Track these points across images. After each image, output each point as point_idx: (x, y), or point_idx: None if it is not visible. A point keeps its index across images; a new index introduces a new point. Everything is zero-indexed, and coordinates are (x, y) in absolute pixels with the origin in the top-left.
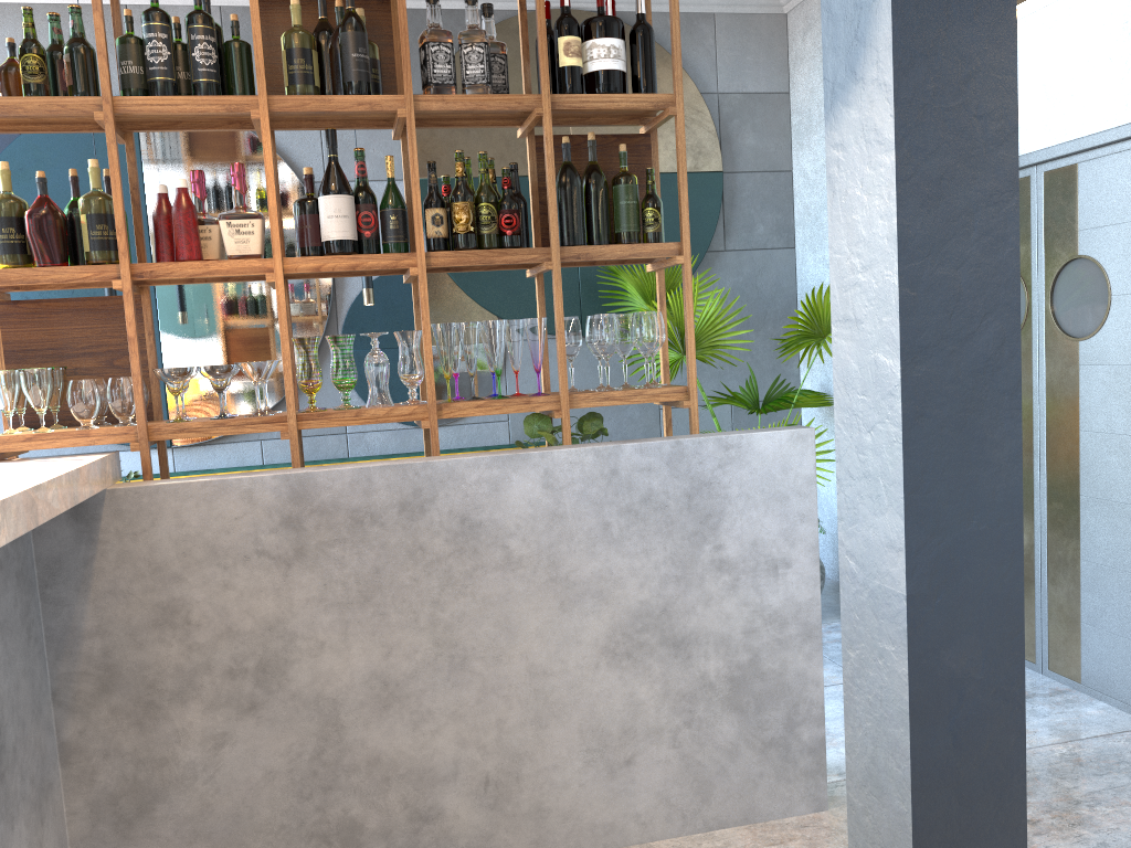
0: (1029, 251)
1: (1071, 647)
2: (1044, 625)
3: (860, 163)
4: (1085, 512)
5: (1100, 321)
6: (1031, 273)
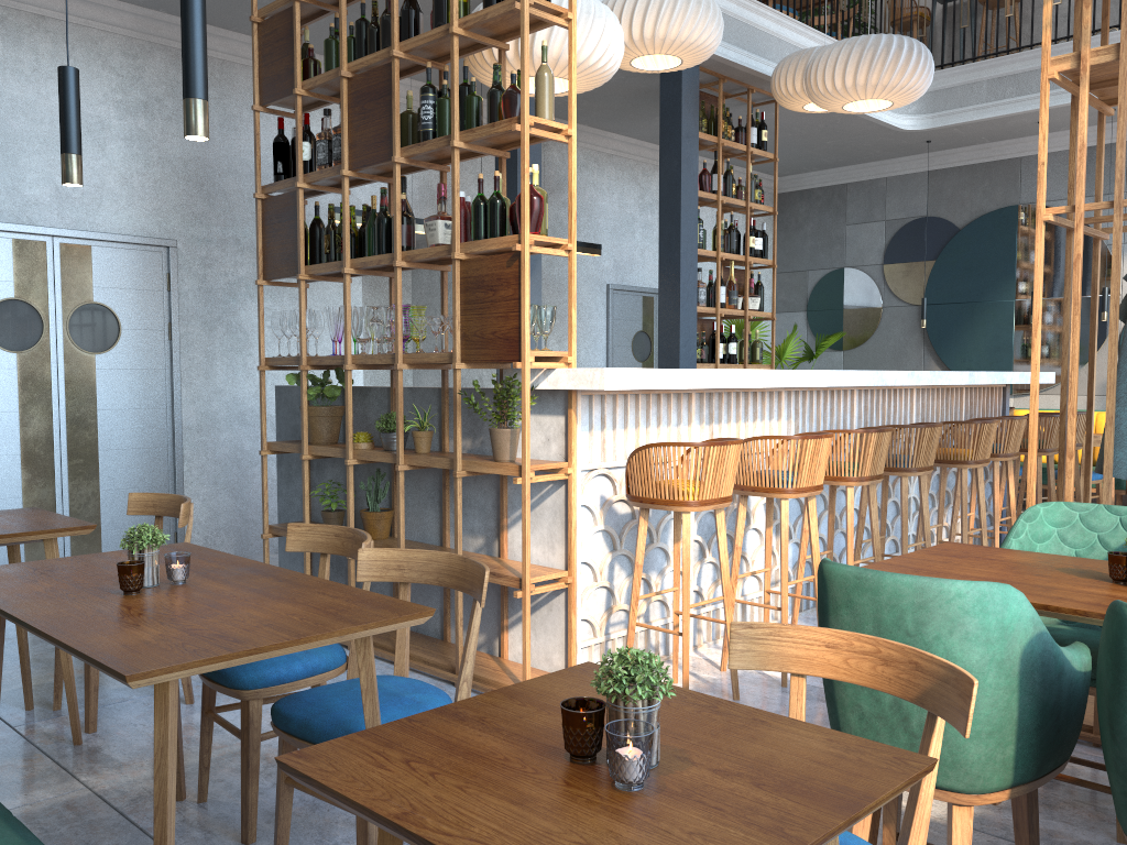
0: (47, 292)
1: (94, 550)
2: (67, 546)
3: (530, 296)
4: (104, 460)
5: (111, 343)
6: (48, 307)
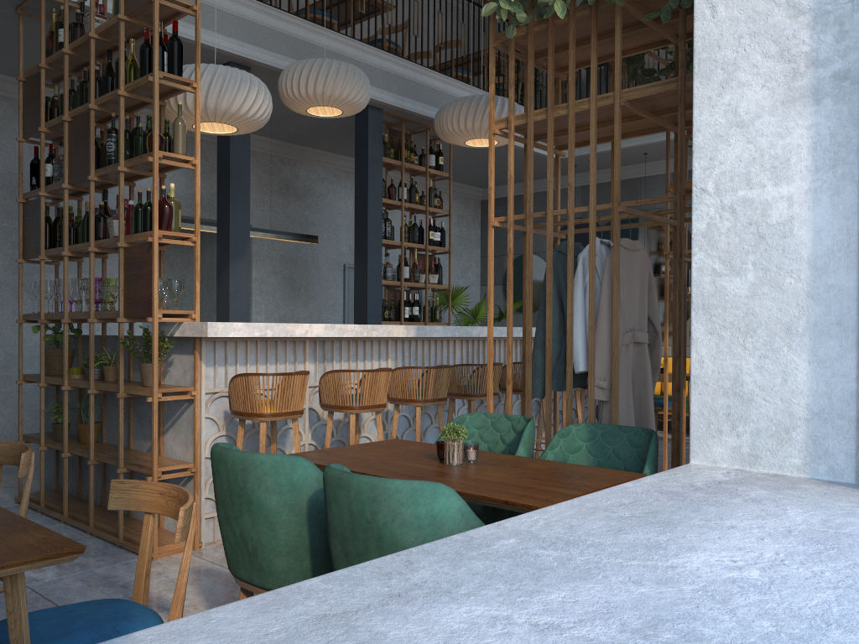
0: None
1: None
2: None
3: (240, 272)
4: None
5: None
6: None
